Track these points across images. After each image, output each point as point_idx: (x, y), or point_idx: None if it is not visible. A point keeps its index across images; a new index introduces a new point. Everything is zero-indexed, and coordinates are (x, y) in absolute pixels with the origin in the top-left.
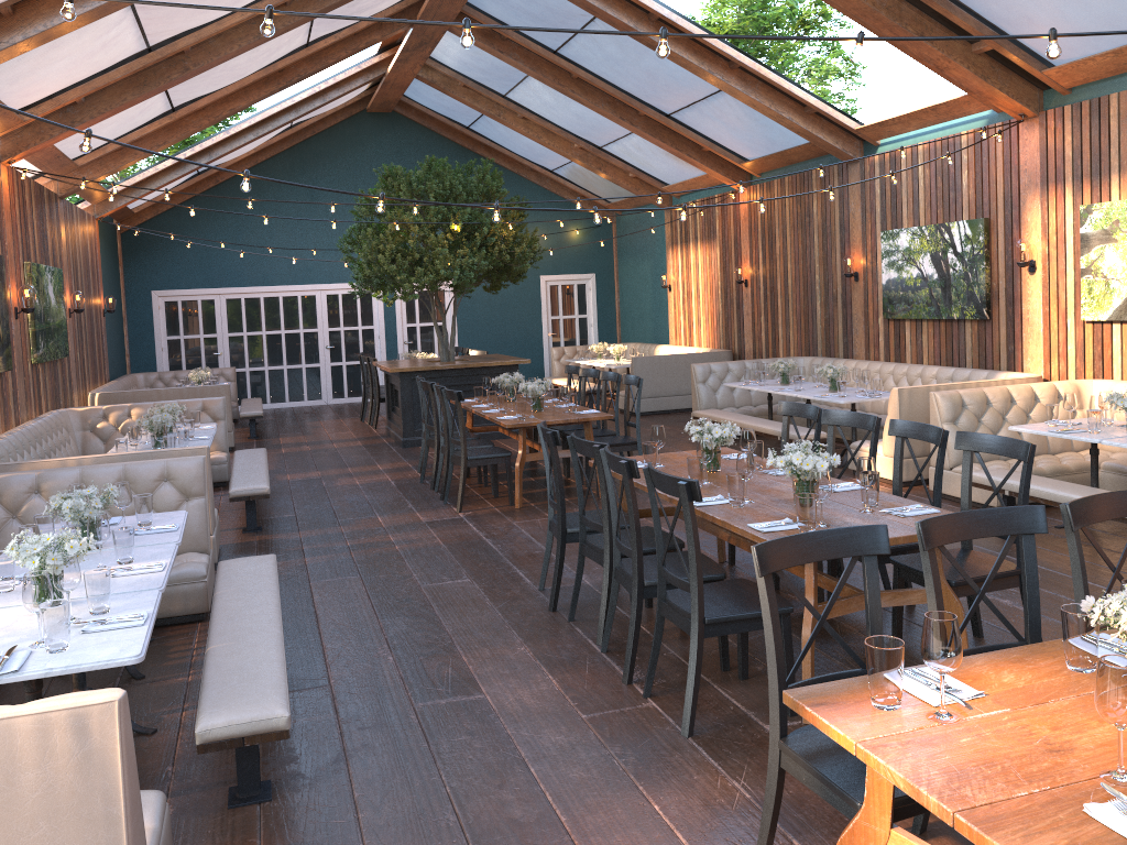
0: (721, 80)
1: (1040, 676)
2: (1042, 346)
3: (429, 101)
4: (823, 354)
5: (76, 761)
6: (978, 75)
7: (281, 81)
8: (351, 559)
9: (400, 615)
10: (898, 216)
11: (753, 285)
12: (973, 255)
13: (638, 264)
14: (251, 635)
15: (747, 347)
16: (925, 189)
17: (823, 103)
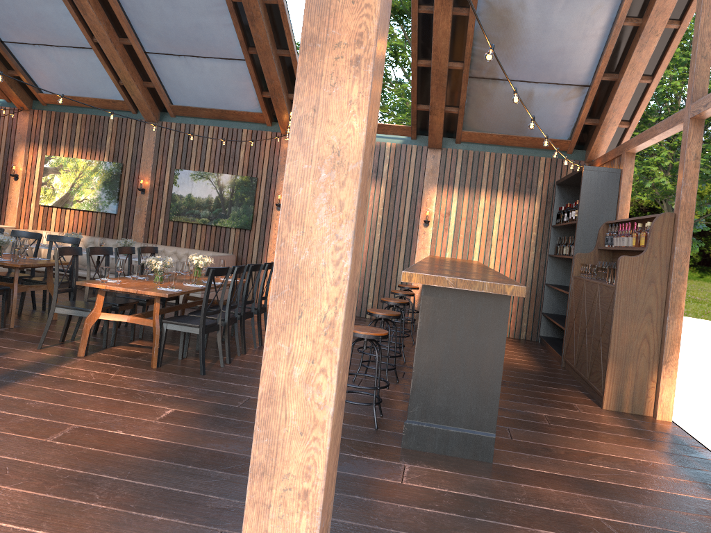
0: None
1: (128, 280)
2: (17, 214)
3: None
4: None
5: None
6: (9, 85)
7: None
8: None
9: None
10: None
11: None
12: None
13: None
14: None
15: None
16: None
17: None
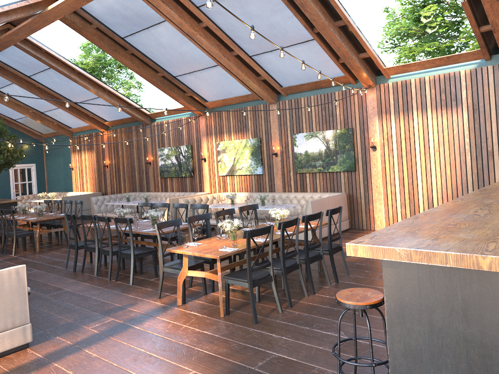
0: (101, 95)
1: (212, 240)
2: (209, 183)
3: None
4: (139, 191)
5: (17, 280)
6: (187, 102)
7: None
8: None
9: None
10: (164, 143)
11: (110, 167)
12: (188, 156)
13: (57, 159)
14: None
15: (108, 190)
16: (172, 135)
17: (137, 105)
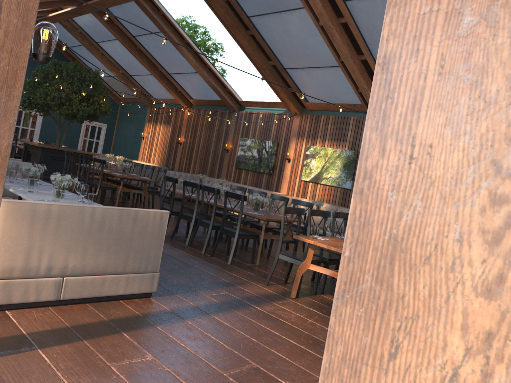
0: (201, 70)
1: (336, 239)
2: (287, 185)
3: None
4: (208, 176)
5: (159, 224)
6: (288, 98)
7: None
8: None
9: None
10: (248, 134)
11: (184, 145)
12: (271, 153)
13: (129, 125)
14: None
15: (176, 168)
16: (259, 127)
17: (232, 89)
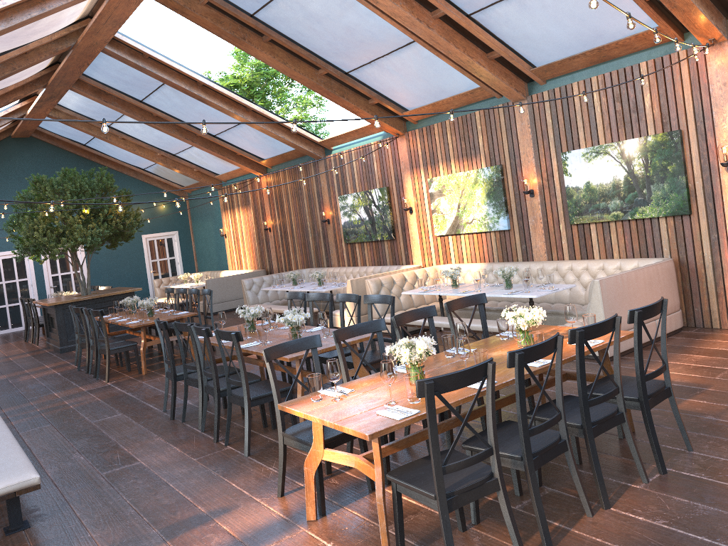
0: (242, 118)
1: (377, 381)
2: (420, 250)
3: (57, 130)
4: (316, 266)
5: None
6: (373, 115)
7: None
8: (43, 417)
9: (82, 438)
10: (346, 187)
11: (274, 230)
12: (383, 206)
13: (205, 223)
14: (3, 450)
15: (274, 266)
16: (357, 173)
17: (300, 129)
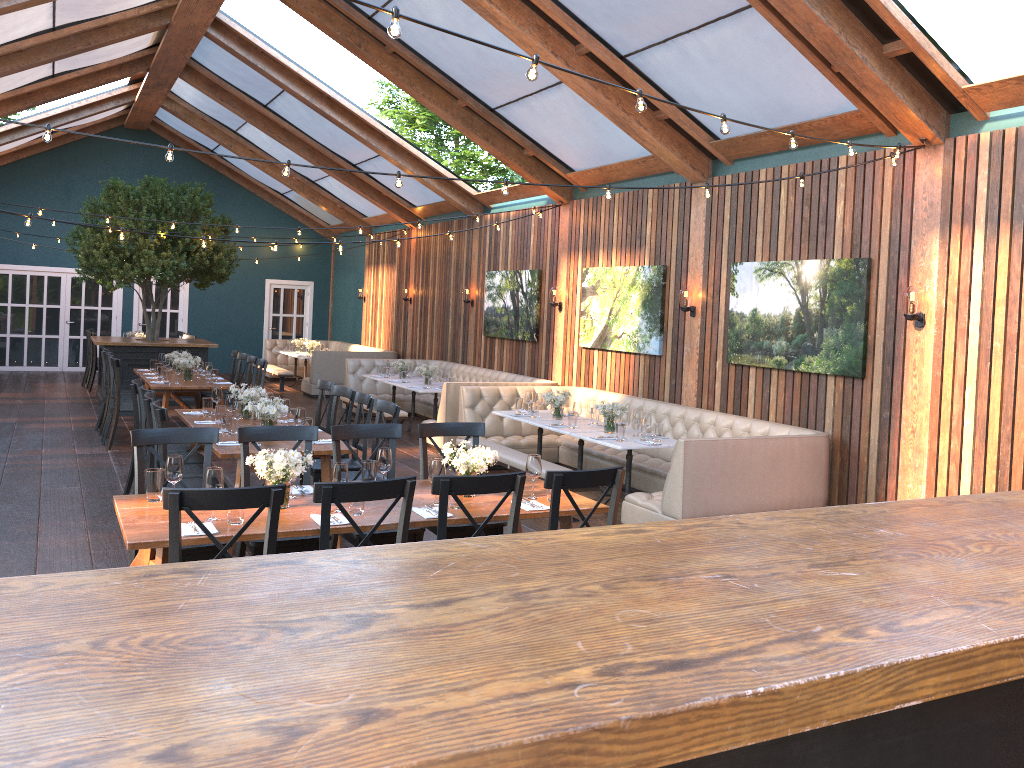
0: (376, 147)
1: None
2: (562, 362)
3: (177, 126)
4: (450, 360)
5: None
6: (527, 171)
7: (28, 102)
8: (1, 472)
9: (12, 503)
10: (497, 261)
11: (414, 302)
12: (531, 295)
13: (347, 277)
14: None
15: (408, 350)
16: (512, 244)
17: (451, 173)
